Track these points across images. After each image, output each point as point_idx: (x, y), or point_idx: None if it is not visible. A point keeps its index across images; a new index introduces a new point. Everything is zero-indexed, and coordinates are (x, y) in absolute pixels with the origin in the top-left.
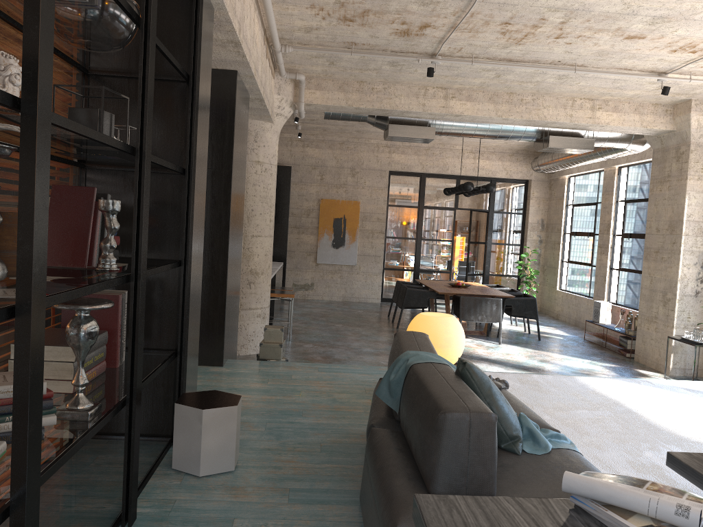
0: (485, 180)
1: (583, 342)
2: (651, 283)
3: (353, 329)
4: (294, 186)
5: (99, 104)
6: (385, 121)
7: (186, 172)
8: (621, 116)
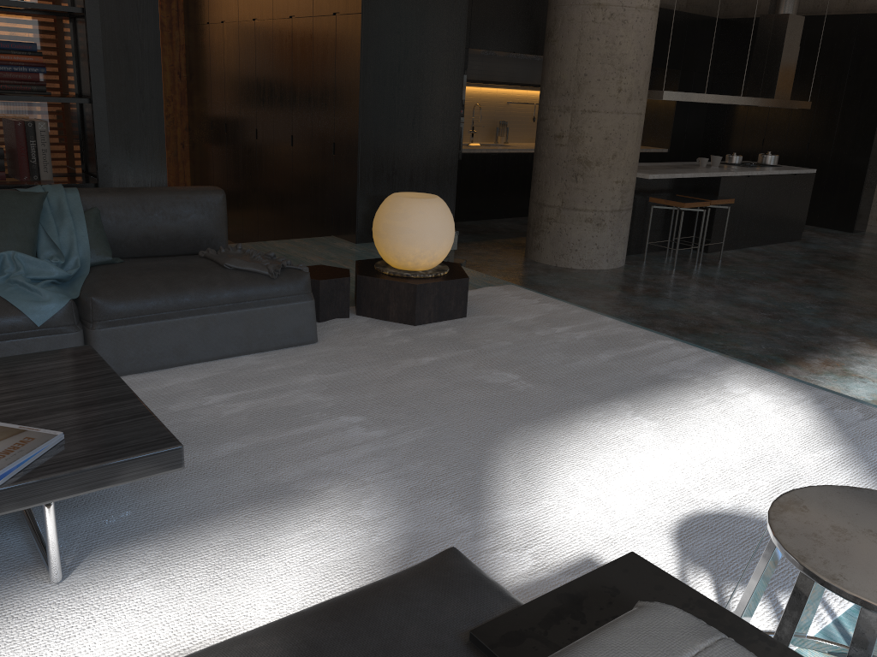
0: None
1: None
2: None
3: (830, 277)
4: None
5: None
6: None
7: (84, 12)
8: None
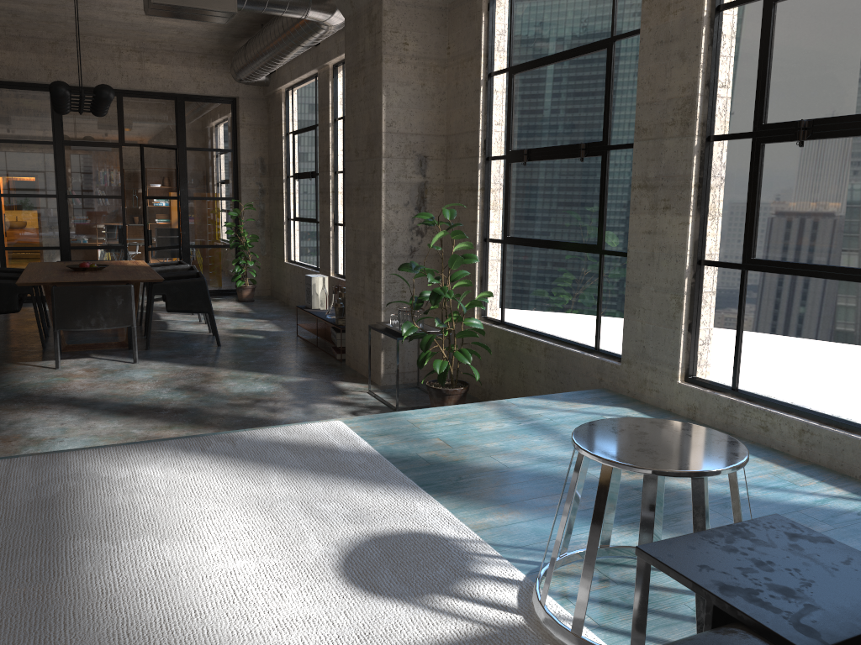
0: (166, 98)
1: (291, 340)
2: (355, 241)
3: None
4: None
5: None
6: None
7: None
8: None
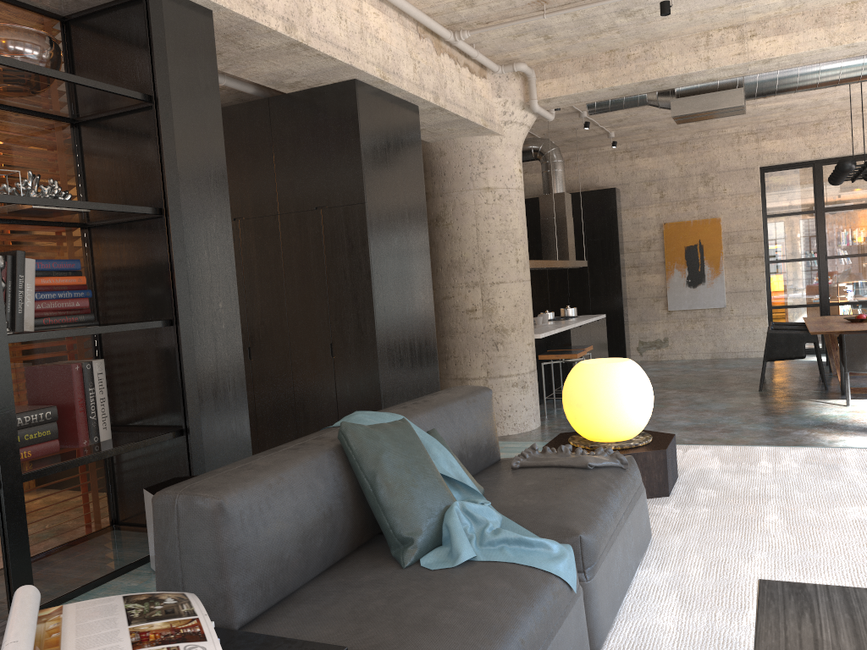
0: None
1: None
2: None
3: (688, 395)
4: (626, 213)
5: (91, 154)
6: (671, 97)
7: (163, 212)
8: None
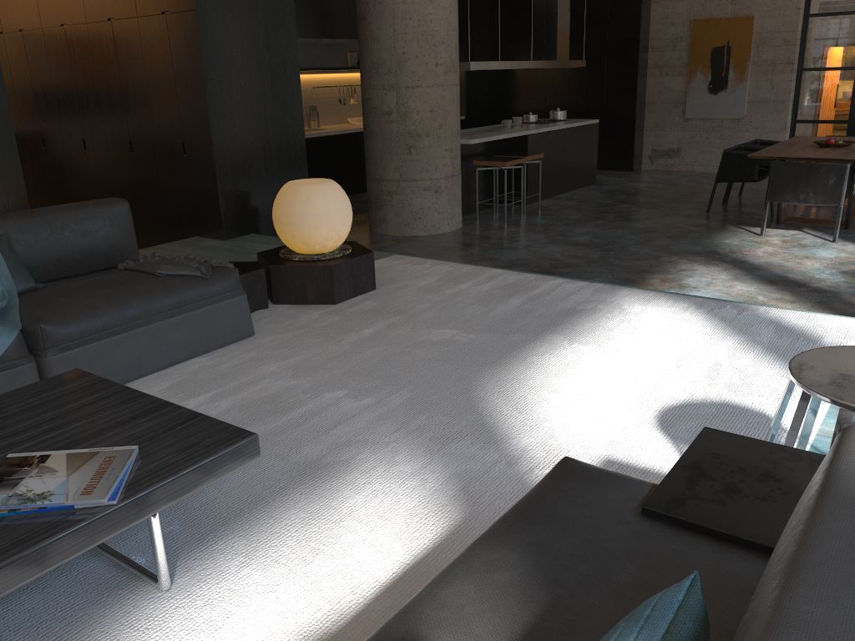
0: None
1: None
2: None
3: (633, 211)
4: (655, 6)
5: None
6: None
7: None
8: None
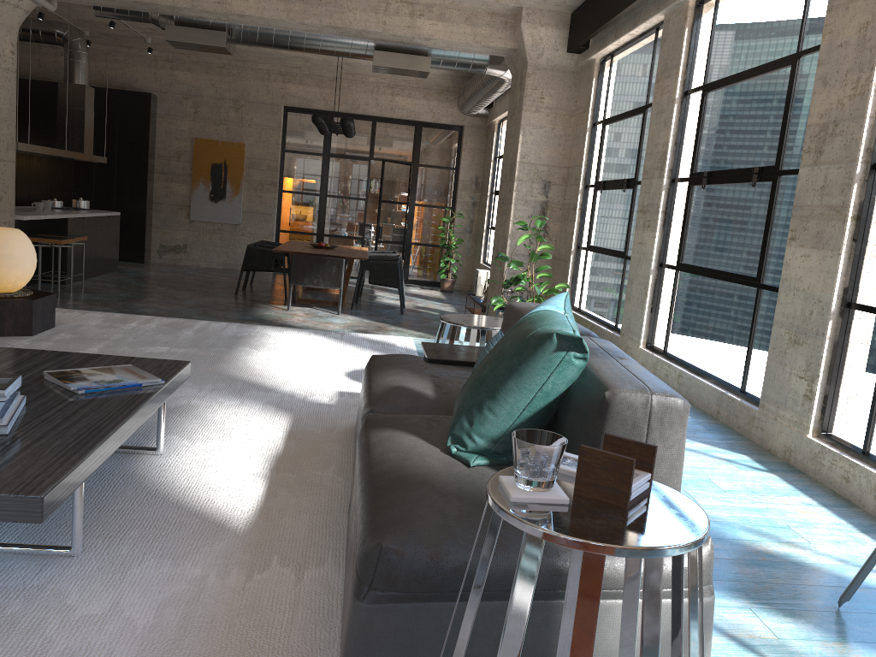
0: (408, 124)
1: None
2: (497, 242)
3: (173, 292)
4: (161, 121)
5: None
6: (171, 23)
7: None
8: (449, 27)
